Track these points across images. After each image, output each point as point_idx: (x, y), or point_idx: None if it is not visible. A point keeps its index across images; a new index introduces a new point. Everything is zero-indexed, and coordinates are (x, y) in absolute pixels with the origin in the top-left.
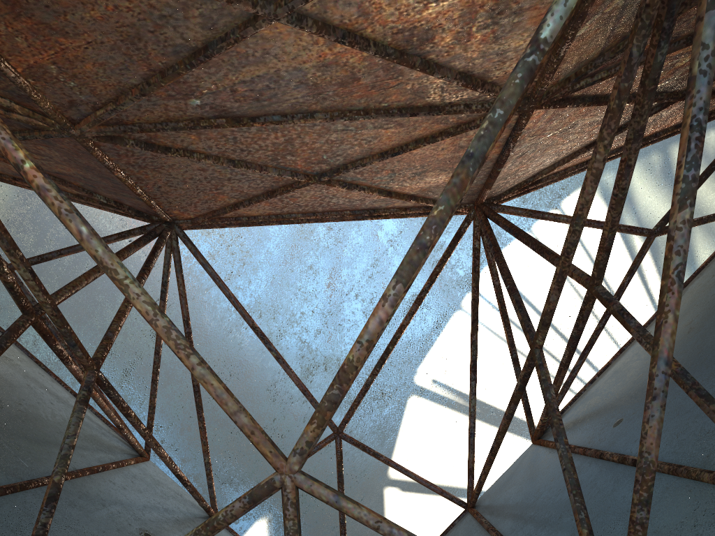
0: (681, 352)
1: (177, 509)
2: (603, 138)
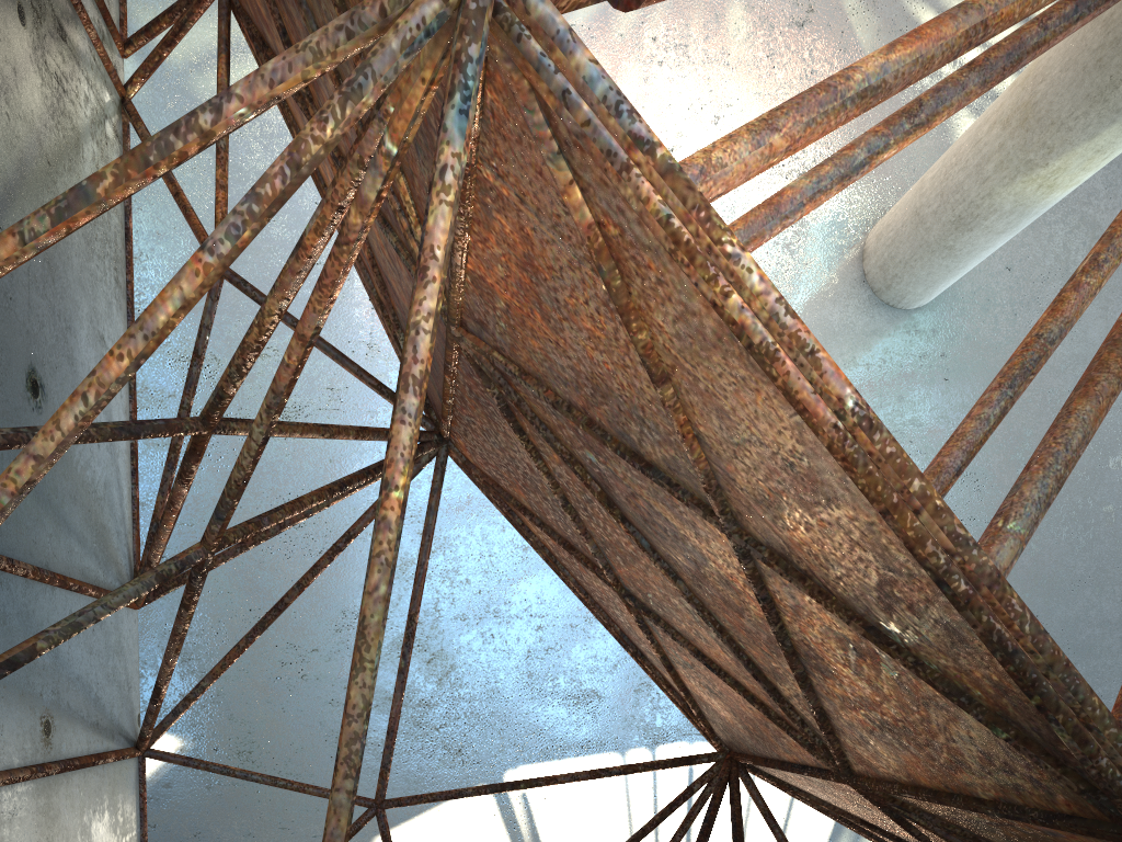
0: None
1: (108, 707)
2: None
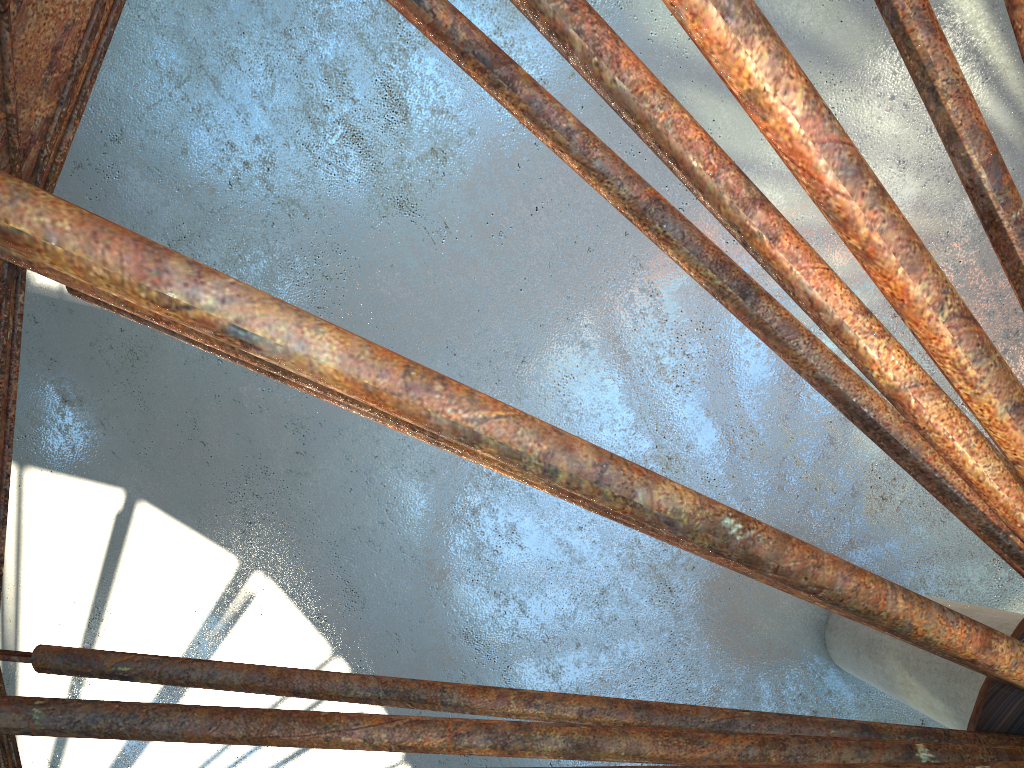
0: None
1: None
2: None
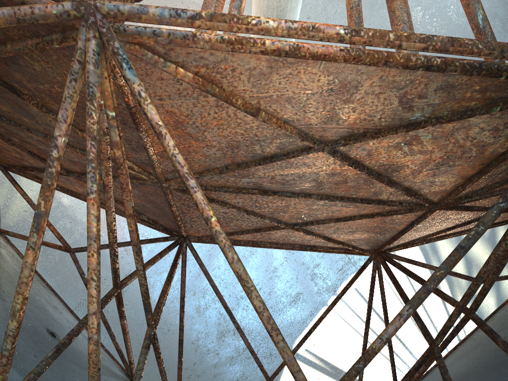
0: (504, 355)
1: None
2: (506, 239)
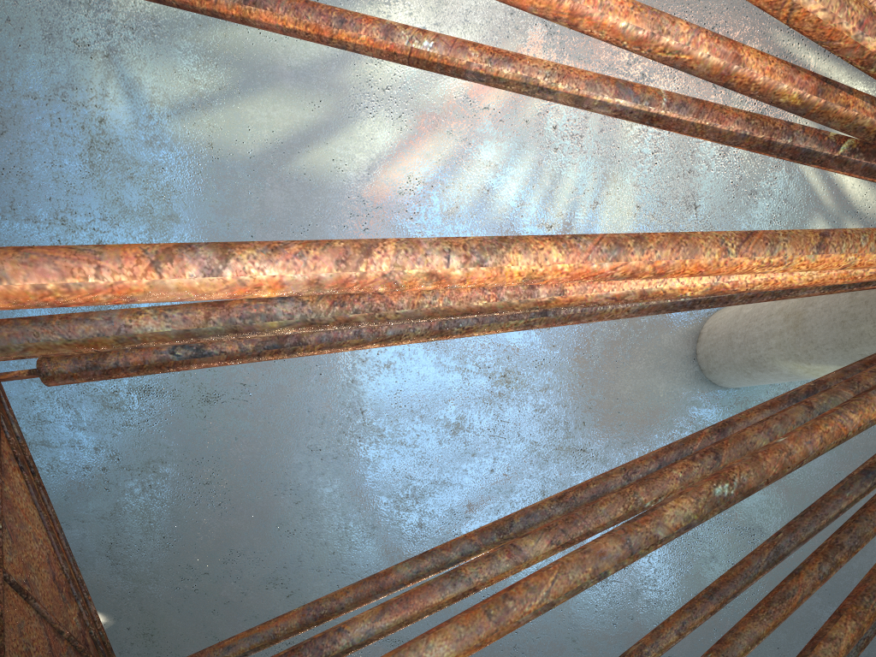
0: None
1: None
2: None
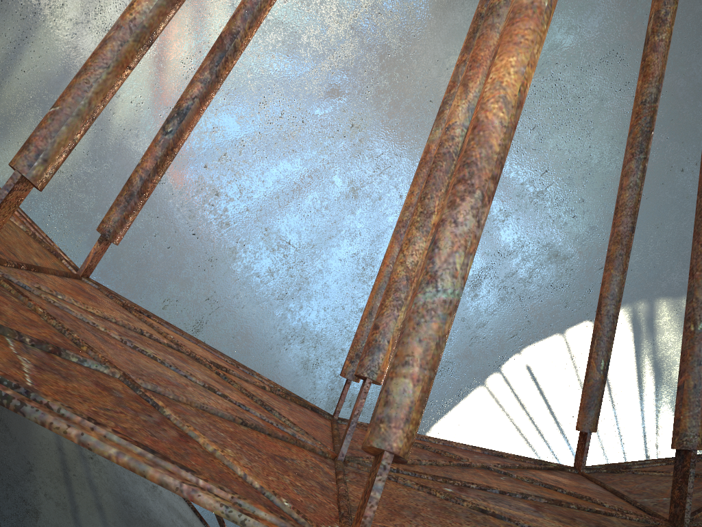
0: None
1: None
2: None
